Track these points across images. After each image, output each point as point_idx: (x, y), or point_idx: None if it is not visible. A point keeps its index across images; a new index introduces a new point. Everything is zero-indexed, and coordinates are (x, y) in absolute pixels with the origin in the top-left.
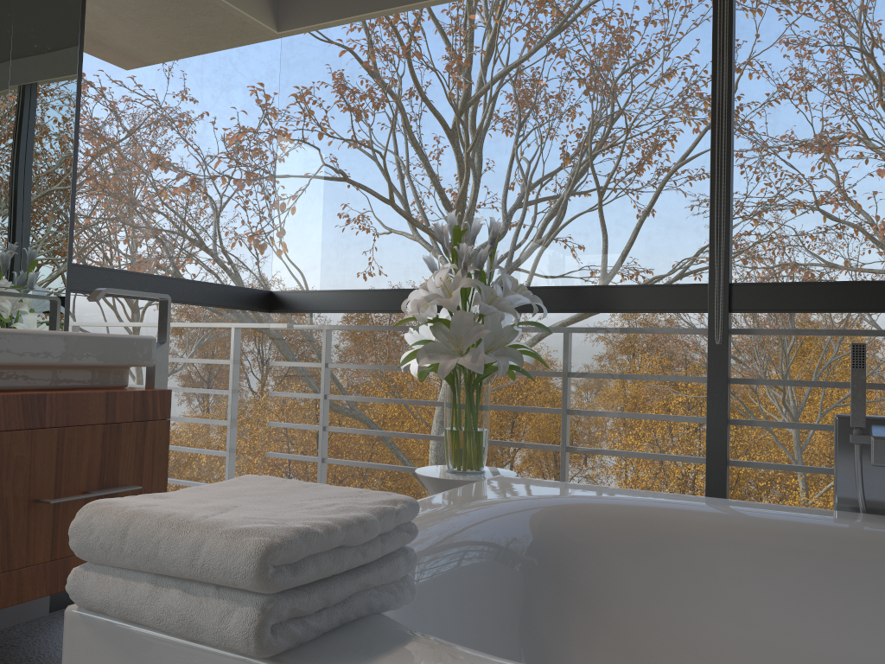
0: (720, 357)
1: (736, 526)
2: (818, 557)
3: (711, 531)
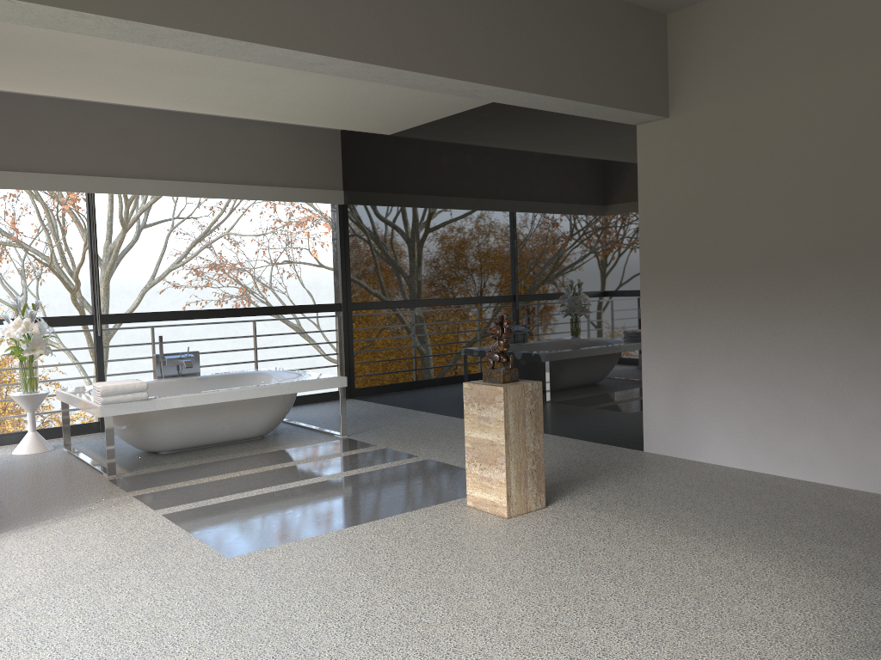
0: (100, 340)
1: None
2: (163, 388)
3: None
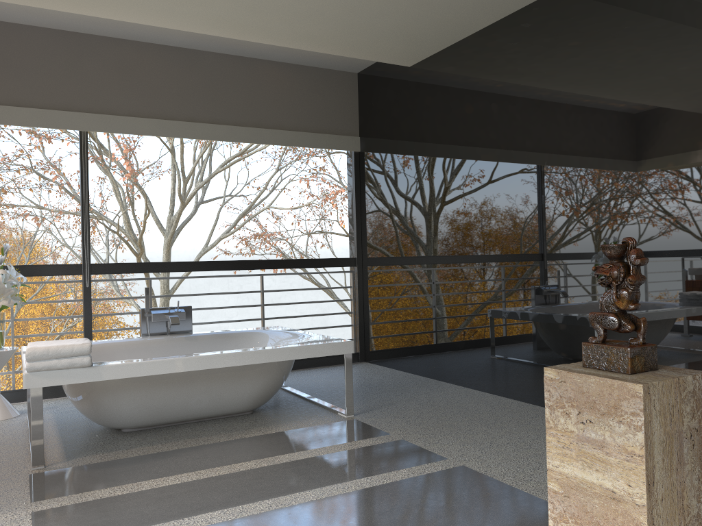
0: (88, 291)
1: (120, 344)
2: (143, 348)
3: (113, 347)
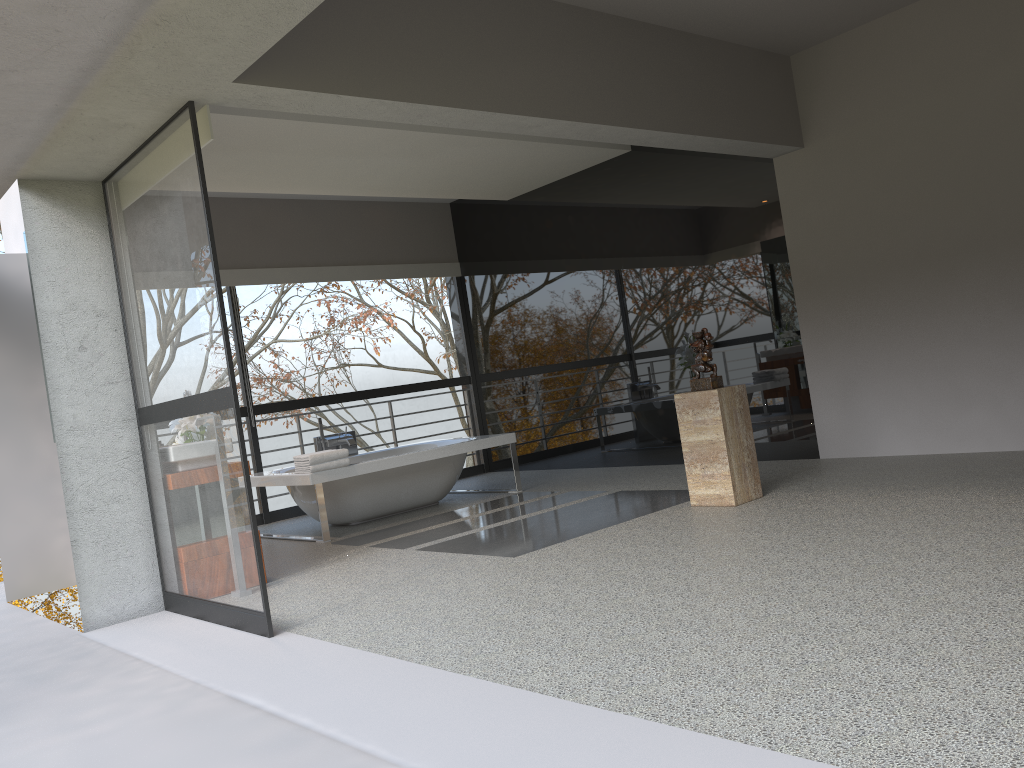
0: (255, 431)
1: None
2: None
3: None
